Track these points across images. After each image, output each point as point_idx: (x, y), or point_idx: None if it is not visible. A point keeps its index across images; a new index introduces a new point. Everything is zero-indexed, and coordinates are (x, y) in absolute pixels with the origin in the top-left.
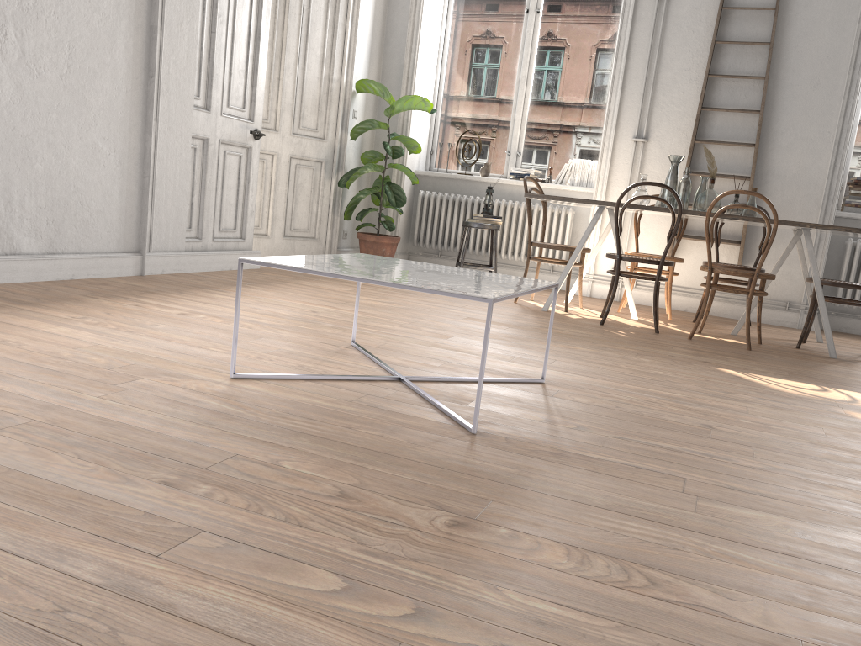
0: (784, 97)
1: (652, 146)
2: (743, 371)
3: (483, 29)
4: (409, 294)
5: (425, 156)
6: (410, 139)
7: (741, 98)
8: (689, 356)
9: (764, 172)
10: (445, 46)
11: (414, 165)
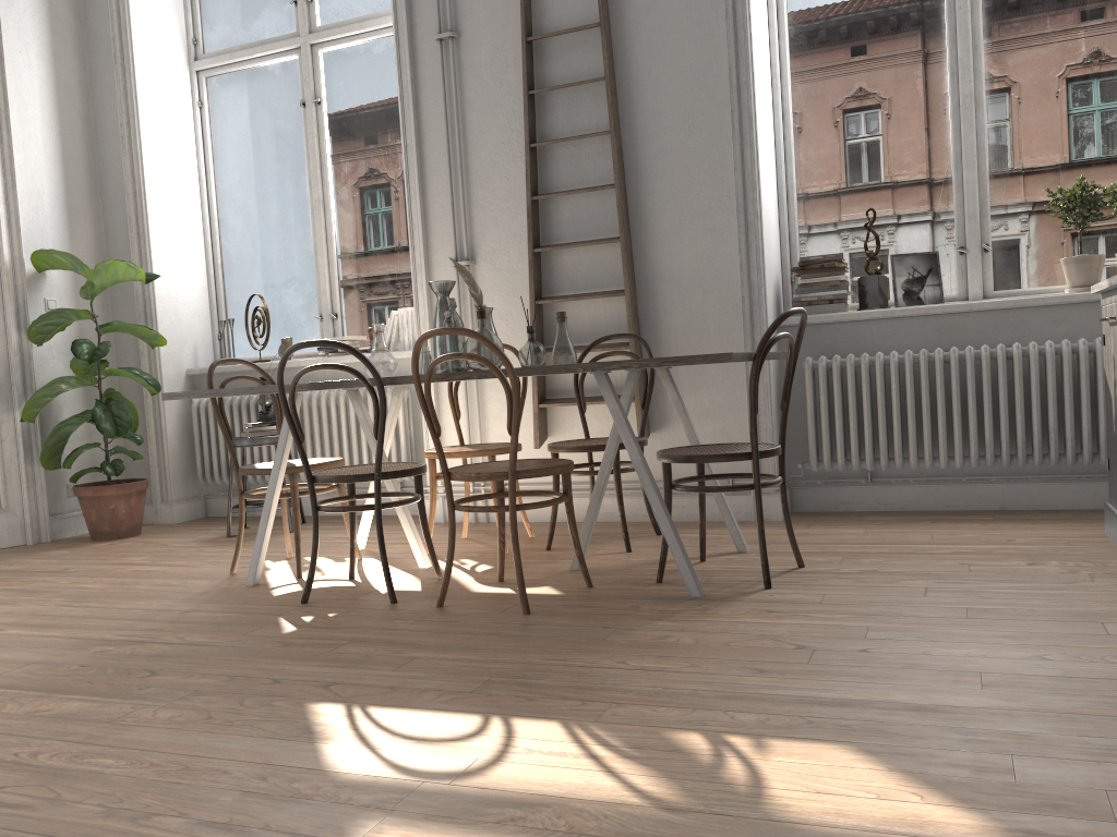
0: (651, 154)
1: (484, 269)
2: (370, 701)
3: (254, 142)
4: (20, 598)
5: (209, 345)
6: (140, 326)
7: (590, 170)
8: (324, 671)
9: (650, 277)
10: (209, 178)
11: (183, 361)
